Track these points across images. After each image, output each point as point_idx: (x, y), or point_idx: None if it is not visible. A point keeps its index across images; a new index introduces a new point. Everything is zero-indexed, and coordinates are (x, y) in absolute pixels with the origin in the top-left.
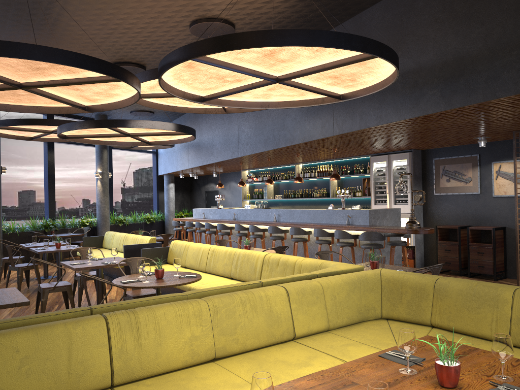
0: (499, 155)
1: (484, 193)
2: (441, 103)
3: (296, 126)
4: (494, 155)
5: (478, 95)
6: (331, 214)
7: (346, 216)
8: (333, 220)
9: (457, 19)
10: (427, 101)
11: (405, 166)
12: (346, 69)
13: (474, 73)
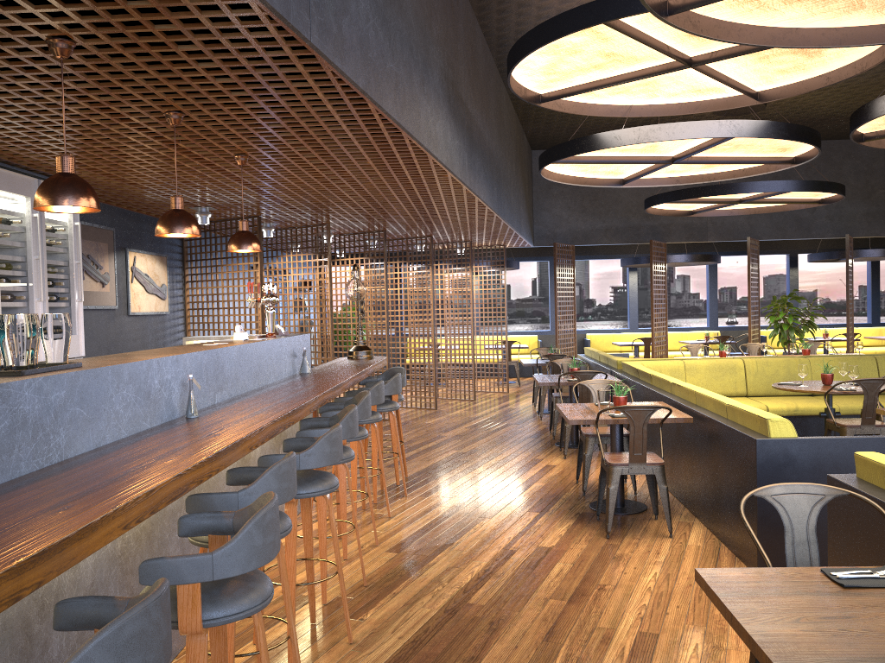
0: (131, 238)
1: (119, 308)
2: (497, 204)
3: (439, 115)
4: (126, 236)
5: (502, 211)
6: (280, 352)
7: (293, 353)
8: (282, 369)
9: (498, 128)
10: (494, 197)
11: (69, 227)
12: (613, 169)
13: (501, 189)
